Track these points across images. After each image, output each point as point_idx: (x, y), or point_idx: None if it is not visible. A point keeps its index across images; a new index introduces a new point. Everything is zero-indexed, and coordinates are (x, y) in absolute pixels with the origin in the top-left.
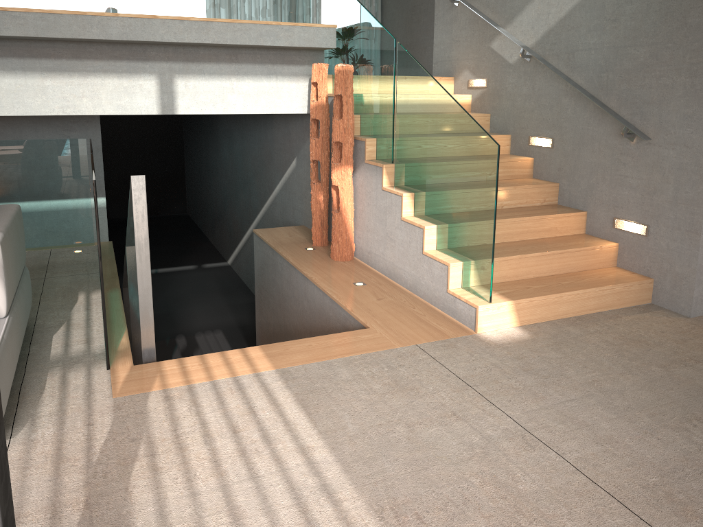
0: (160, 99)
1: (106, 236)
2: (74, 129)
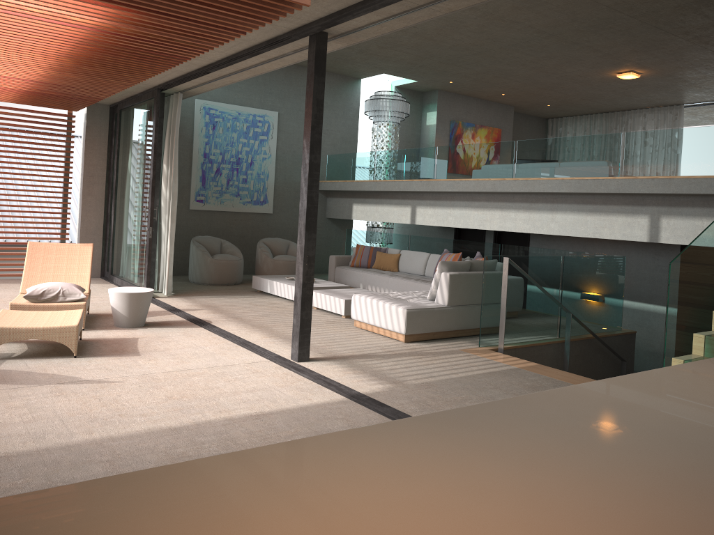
0: (649, 231)
1: None
2: (661, 254)
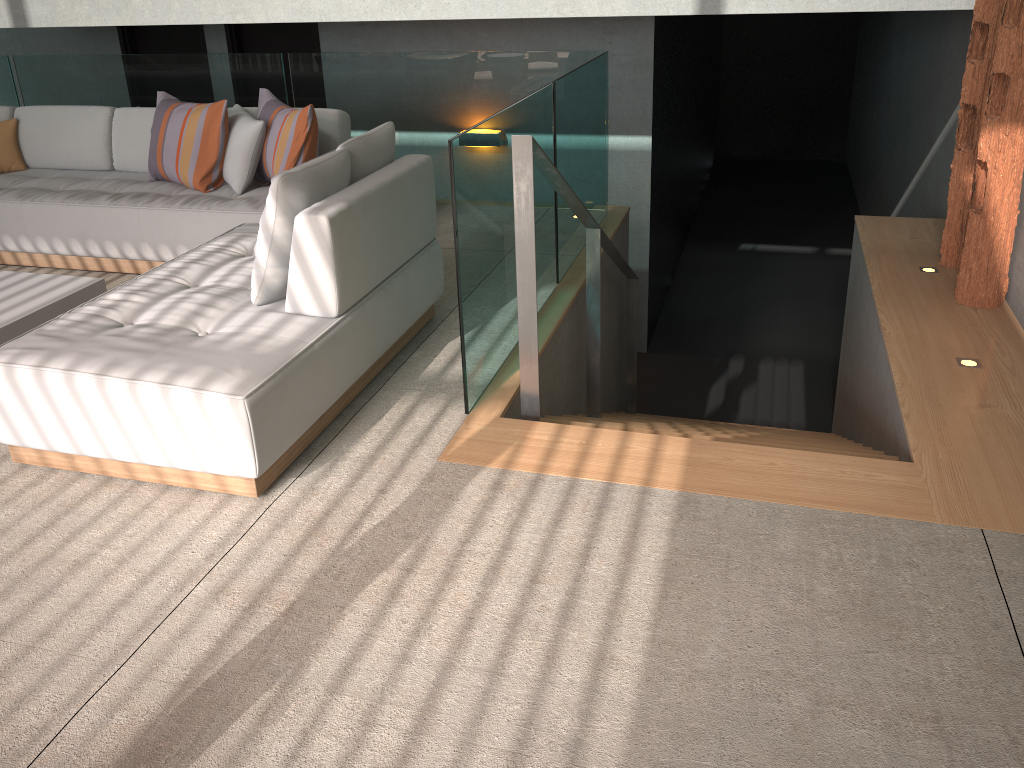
0: None
1: (647, 194)
2: (617, 31)
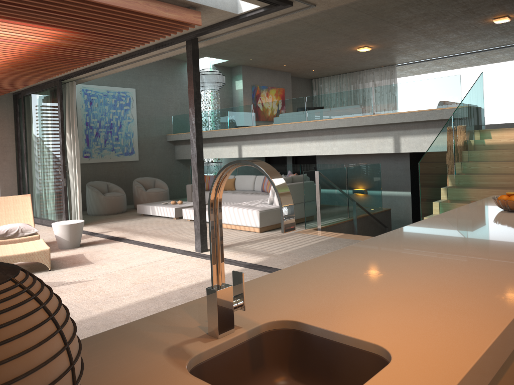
0: (394, 146)
1: (410, 210)
2: (399, 160)
